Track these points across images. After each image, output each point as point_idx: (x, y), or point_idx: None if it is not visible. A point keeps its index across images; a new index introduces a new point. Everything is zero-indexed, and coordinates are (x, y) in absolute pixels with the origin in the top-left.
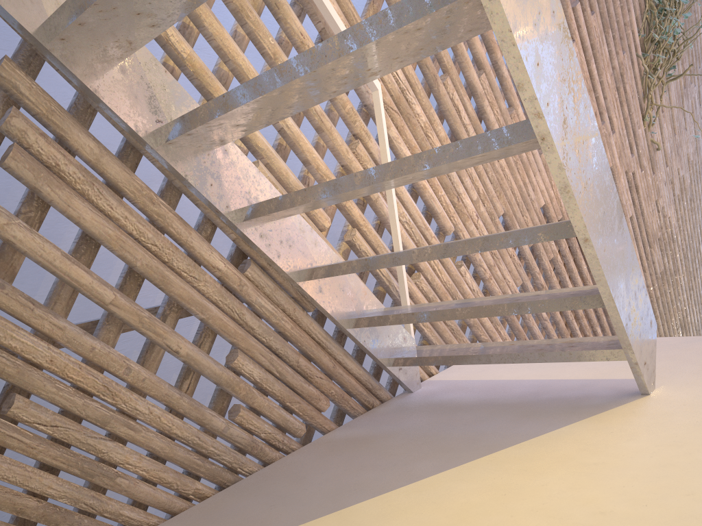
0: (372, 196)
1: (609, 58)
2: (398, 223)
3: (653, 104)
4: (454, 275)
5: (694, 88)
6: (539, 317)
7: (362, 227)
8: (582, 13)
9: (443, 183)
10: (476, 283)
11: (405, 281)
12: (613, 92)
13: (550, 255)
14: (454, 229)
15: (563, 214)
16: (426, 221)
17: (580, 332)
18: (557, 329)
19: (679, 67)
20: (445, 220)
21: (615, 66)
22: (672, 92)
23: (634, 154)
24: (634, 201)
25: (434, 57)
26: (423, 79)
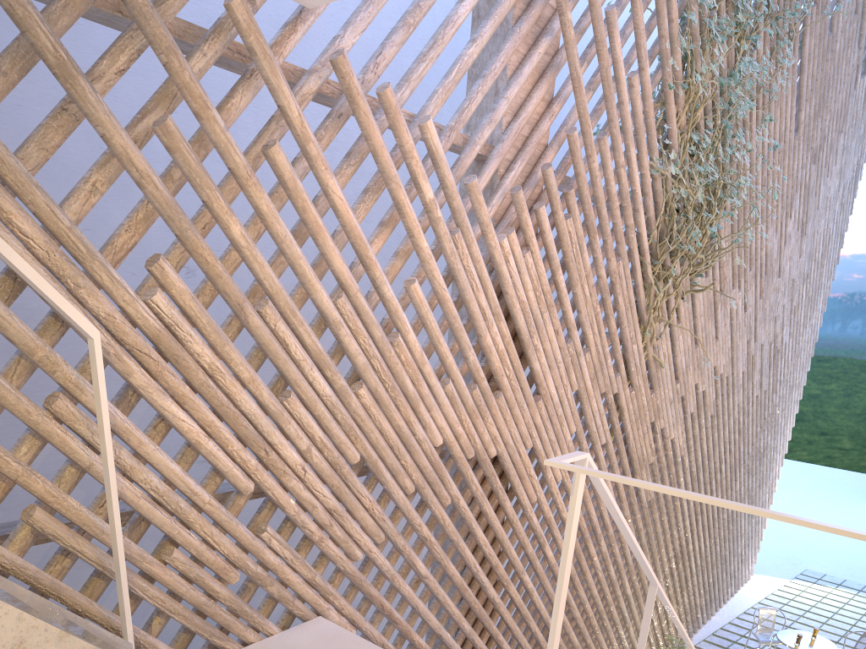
0: (81, 462)
1: (590, 268)
2: (117, 502)
3: (660, 318)
4: (248, 544)
5: (737, 293)
6: (417, 573)
7: (52, 503)
8: (547, 218)
9: (241, 434)
10: (290, 550)
11: (123, 573)
12: (594, 304)
13: (445, 501)
14: (260, 486)
15: (478, 451)
16: (194, 485)
17: (489, 585)
18: (452, 582)
19: (715, 271)
20: (238, 479)
21: (602, 276)
22: (698, 300)
23: (621, 373)
24: (614, 424)
25: (270, 266)
26: (246, 292)
